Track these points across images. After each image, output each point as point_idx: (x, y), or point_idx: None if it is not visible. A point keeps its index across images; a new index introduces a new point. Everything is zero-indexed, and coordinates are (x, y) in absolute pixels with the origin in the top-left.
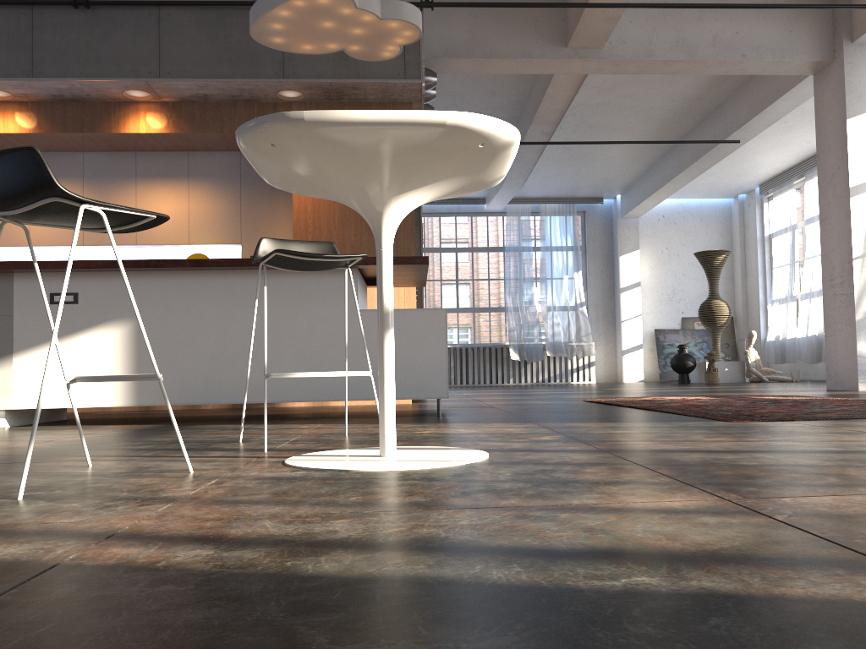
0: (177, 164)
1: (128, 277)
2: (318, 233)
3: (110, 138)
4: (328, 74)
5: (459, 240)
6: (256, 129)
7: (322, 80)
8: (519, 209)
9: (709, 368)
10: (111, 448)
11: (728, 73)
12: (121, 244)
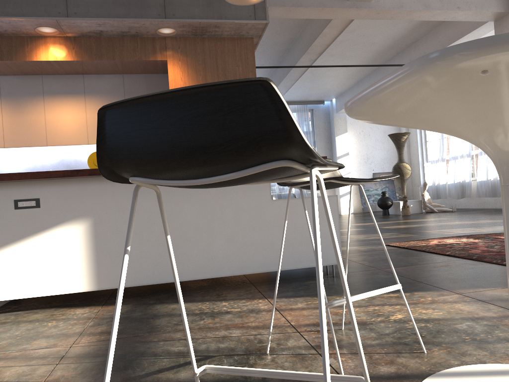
0: (75, 84)
1: (82, 183)
2: None
3: (24, 64)
4: (199, 16)
5: None
6: (487, 51)
7: (195, 20)
8: None
9: (404, 206)
10: (155, 380)
11: (445, 19)
12: (35, 146)
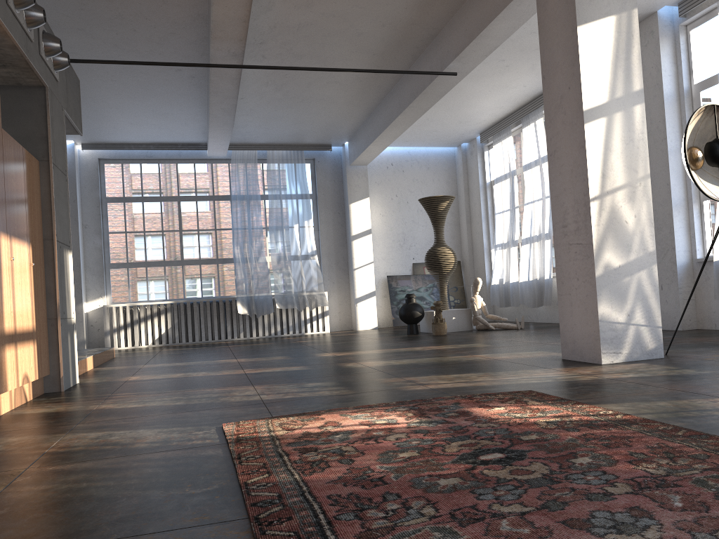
0: None
1: None
2: None
3: None
4: None
5: (181, 188)
6: None
7: None
8: (245, 155)
9: (436, 319)
10: None
11: None
12: None
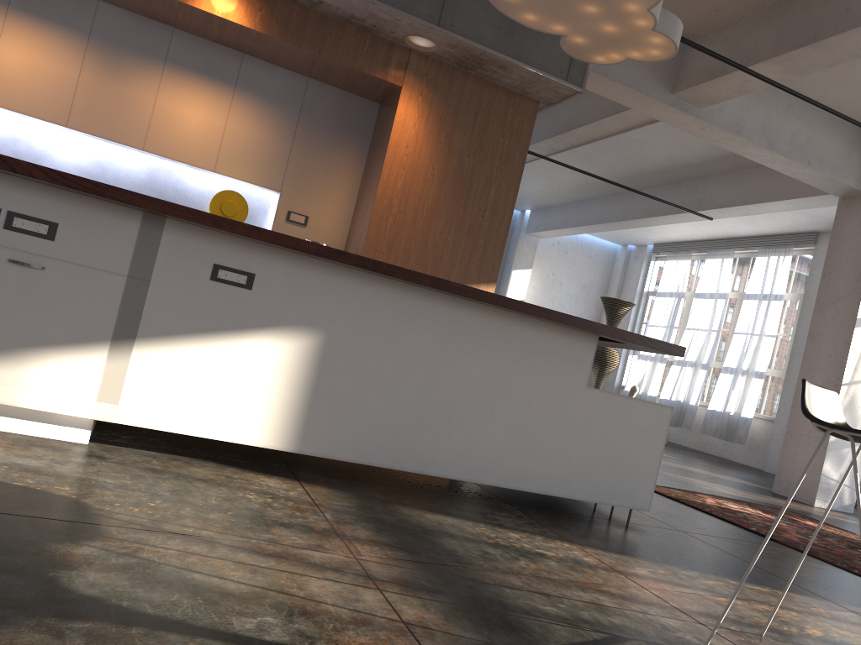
0: (224, 64)
1: (329, 271)
2: (401, 218)
3: (162, 2)
4: (488, 42)
5: None
6: None
7: (481, 47)
8: None
9: None
10: None
11: (782, 171)
12: (122, 143)
